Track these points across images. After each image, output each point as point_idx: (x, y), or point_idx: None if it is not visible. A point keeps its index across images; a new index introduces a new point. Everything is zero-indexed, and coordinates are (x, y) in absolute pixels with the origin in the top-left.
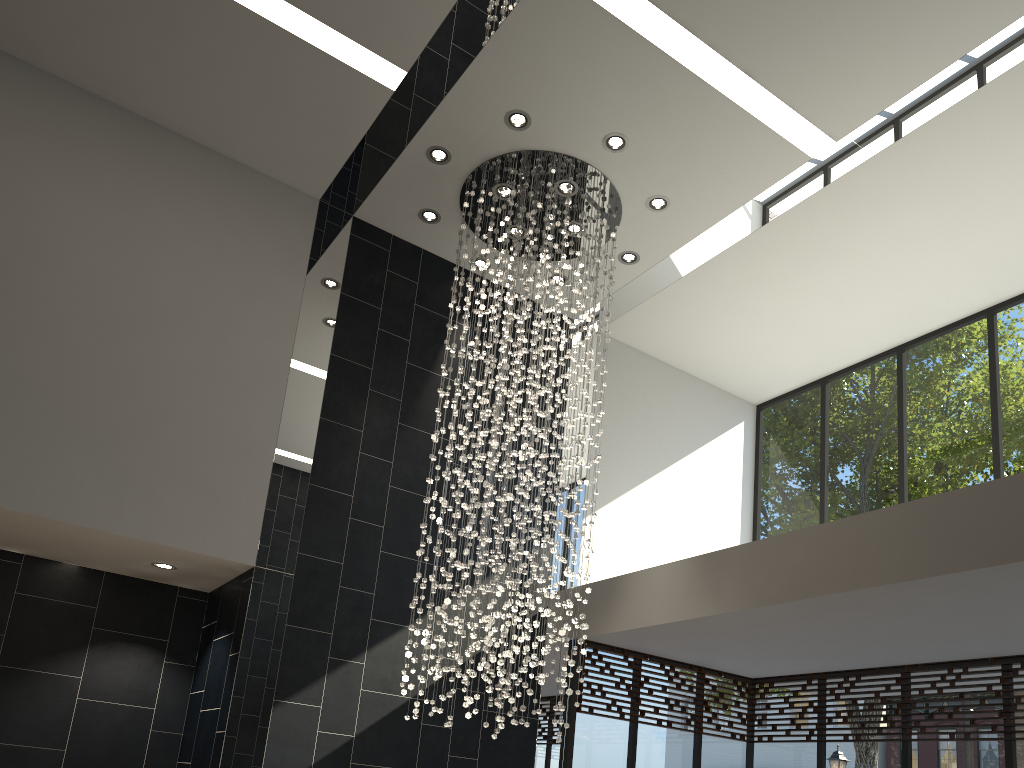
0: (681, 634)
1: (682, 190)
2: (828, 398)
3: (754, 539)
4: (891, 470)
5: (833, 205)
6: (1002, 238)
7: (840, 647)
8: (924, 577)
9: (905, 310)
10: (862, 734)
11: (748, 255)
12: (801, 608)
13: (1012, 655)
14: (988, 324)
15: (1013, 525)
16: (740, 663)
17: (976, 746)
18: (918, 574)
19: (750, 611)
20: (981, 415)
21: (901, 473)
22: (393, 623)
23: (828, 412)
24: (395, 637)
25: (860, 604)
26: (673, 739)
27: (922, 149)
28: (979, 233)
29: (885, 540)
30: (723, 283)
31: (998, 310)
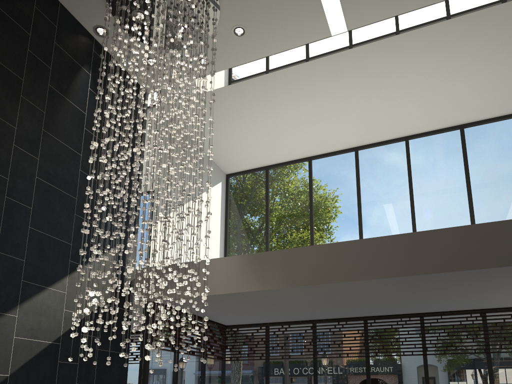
0: (223, 300)
1: (257, 28)
2: (269, 177)
3: (225, 248)
4: (305, 220)
5: (325, 68)
6: (381, 113)
7: (299, 310)
8: (401, 276)
9: (322, 138)
10: (292, 355)
11: (269, 83)
12: (315, 289)
13: (370, 316)
14: (355, 155)
15: (450, 253)
16: (232, 317)
17: (351, 360)
18: (397, 274)
19: (285, 289)
20: (352, 198)
21: (311, 222)
22: (38, 285)
23: (269, 185)
24: (40, 296)
25: (348, 288)
26: (193, 361)
27: (379, 52)
28: (374, 107)
29: (376, 255)
30: (247, 97)
31: (360, 149)
